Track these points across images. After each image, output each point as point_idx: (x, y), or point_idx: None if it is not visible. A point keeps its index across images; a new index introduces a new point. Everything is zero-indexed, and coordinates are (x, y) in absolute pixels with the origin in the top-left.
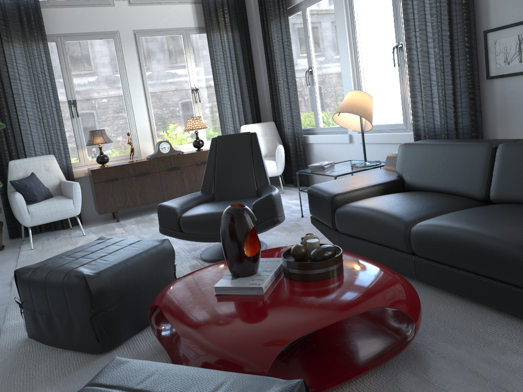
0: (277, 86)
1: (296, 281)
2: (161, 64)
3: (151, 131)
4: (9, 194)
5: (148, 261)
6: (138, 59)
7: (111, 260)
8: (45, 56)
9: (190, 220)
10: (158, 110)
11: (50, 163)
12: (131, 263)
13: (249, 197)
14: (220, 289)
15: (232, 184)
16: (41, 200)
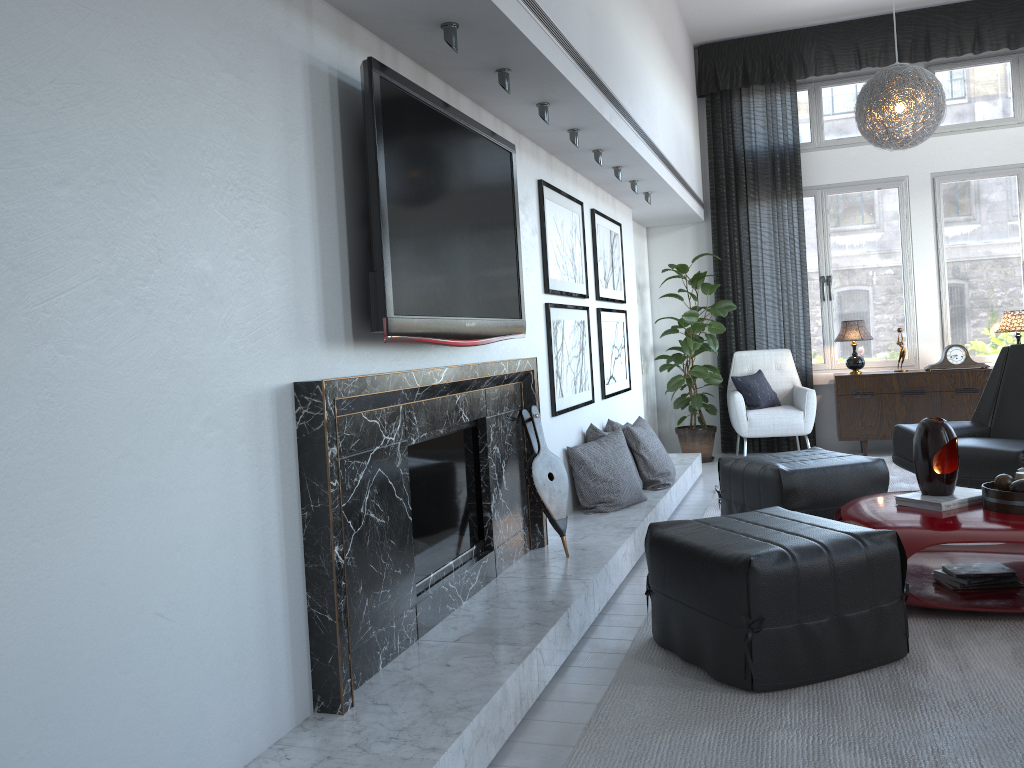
0: None
1: (989, 510)
2: (972, 223)
3: (941, 329)
4: (728, 394)
5: (852, 475)
6: (934, 217)
7: (810, 463)
8: (796, 217)
9: None
10: (957, 296)
11: (783, 359)
12: (830, 472)
13: None
14: (900, 499)
15: (1021, 417)
16: (764, 406)
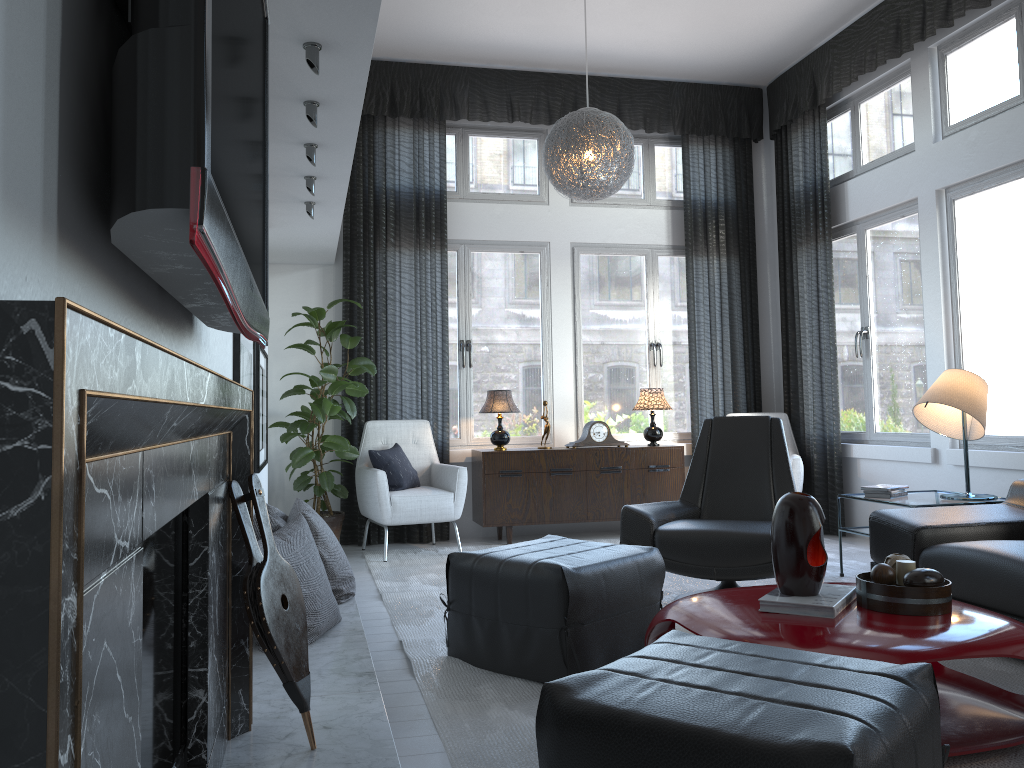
0: (799, 353)
1: (880, 612)
2: (606, 298)
3: (575, 405)
4: (360, 471)
5: (634, 571)
6: (572, 288)
7: (587, 558)
8: (440, 271)
9: (672, 537)
10: (590, 371)
11: (422, 432)
12: (614, 568)
13: (760, 520)
14: (769, 604)
15: (733, 496)
16: (407, 487)
